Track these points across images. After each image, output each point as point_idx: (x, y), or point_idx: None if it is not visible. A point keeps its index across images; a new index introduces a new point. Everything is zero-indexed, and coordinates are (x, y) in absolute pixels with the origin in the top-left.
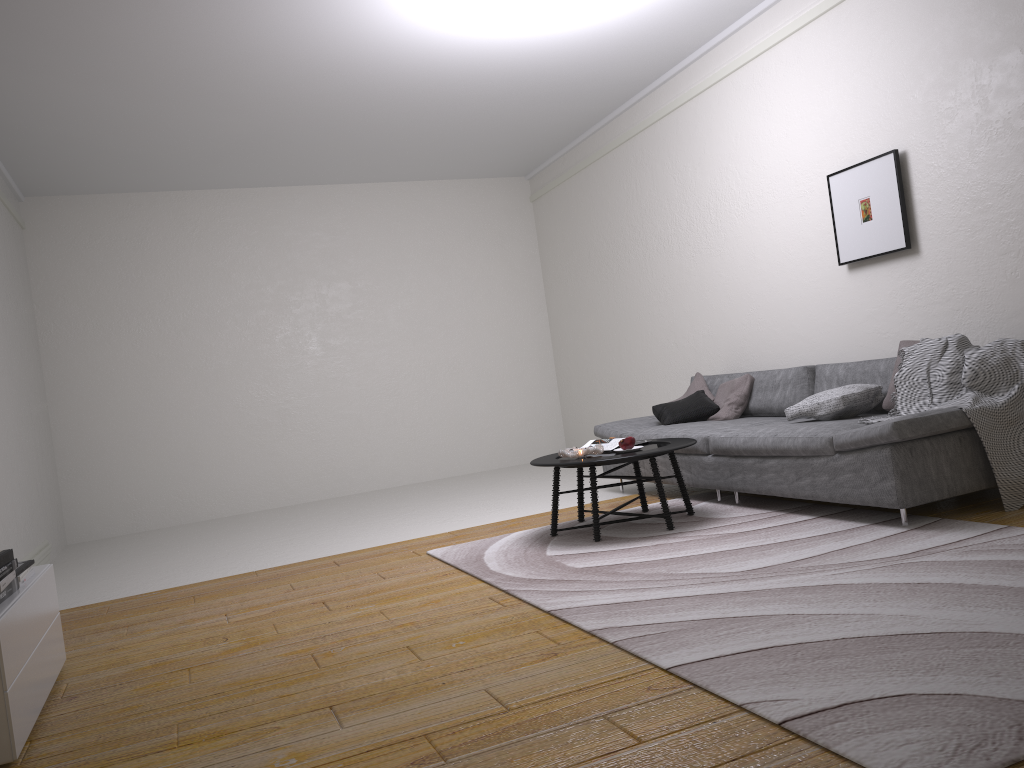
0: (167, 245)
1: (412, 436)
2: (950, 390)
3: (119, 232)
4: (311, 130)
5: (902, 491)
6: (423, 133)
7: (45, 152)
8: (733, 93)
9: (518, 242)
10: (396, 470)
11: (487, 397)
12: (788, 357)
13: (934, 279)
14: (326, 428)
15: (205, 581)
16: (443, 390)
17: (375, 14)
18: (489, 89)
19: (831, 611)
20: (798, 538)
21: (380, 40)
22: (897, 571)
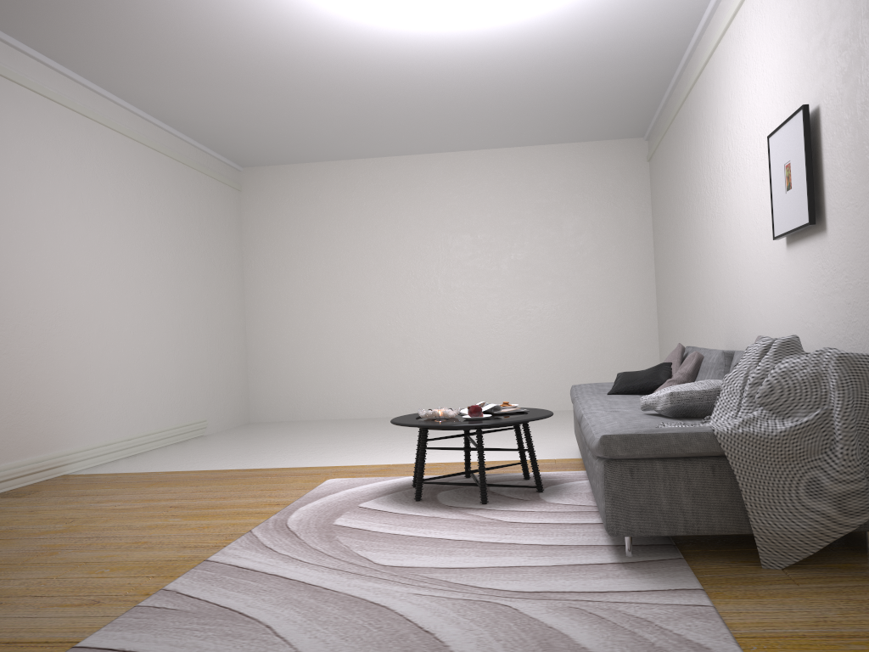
0: (333, 203)
1: (512, 371)
2: (750, 404)
3: (301, 193)
4: (397, 109)
5: (612, 516)
6: (498, 105)
7: (222, 136)
8: (730, 47)
9: (630, 200)
10: (496, 399)
11: (585, 343)
12: (755, 337)
13: (835, 263)
14: (440, 356)
15: (198, 470)
16: (544, 333)
17: (345, 11)
18: (519, 62)
19: (293, 635)
20: (520, 543)
21: (373, 31)
22: (458, 610)
